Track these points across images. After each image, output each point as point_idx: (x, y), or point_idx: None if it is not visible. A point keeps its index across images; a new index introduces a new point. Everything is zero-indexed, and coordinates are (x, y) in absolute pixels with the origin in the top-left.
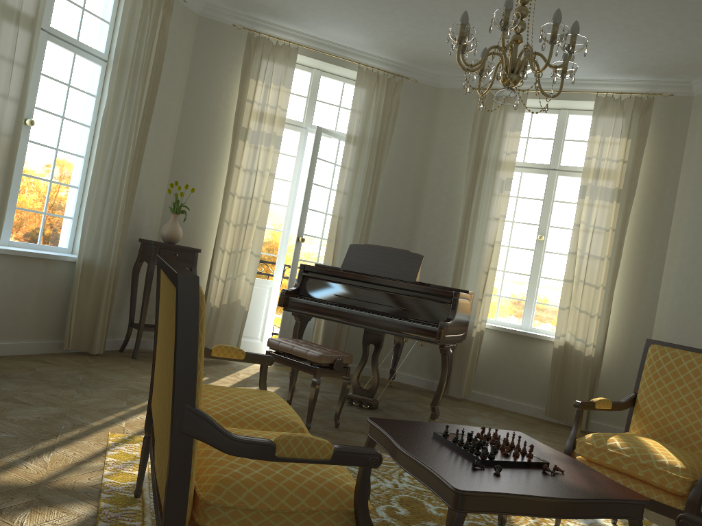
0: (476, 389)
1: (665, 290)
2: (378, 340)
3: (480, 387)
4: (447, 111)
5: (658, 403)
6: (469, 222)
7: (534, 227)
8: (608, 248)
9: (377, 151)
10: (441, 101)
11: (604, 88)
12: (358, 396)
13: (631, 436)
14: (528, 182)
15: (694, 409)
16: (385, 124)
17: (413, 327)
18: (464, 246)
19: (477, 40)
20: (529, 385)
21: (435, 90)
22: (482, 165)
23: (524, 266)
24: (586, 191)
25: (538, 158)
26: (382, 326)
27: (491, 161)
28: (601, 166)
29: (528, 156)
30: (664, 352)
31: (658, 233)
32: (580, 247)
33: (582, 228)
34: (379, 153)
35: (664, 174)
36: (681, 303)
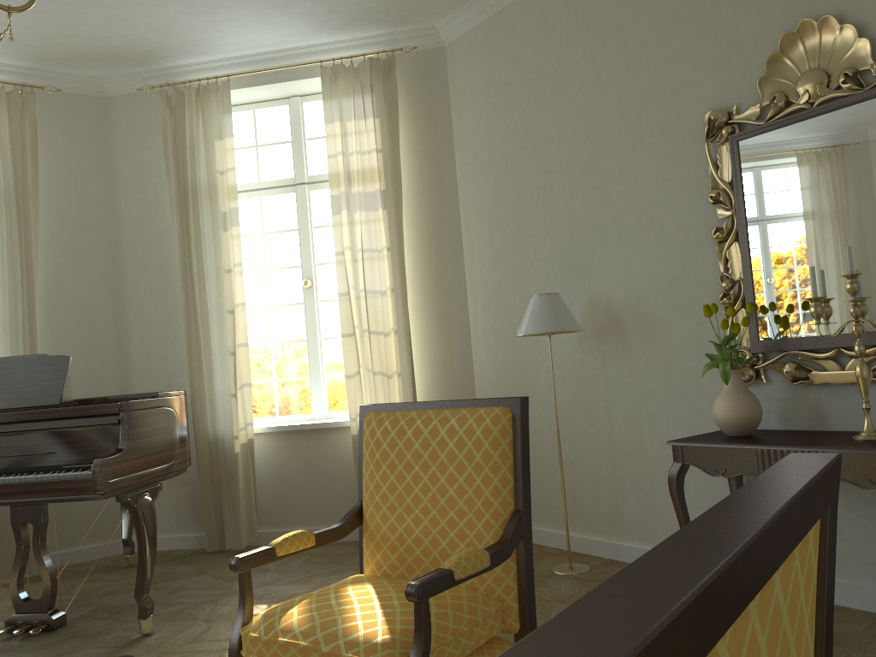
0: (267, 526)
1: (474, 315)
2: (36, 513)
3: (272, 522)
4: (127, 129)
5: (389, 511)
6: (195, 285)
7: (296, 271)
8: (388, 275)
9: (18, 209)
10: (115, 115)
11: (331, 55)
12: (25, 616)
13: (334, 591)
14: (273, 209)
15: (434, 507)
16: (21, 165)
17: (56, 481)
18: (195, 322)
19: (107, 6)
20: (338, 497)
21: (102, 101)
22: (192, 197)
23: (296, 329)
24: (342, 203)
25: (278, 172)
26: (6, 494)
27: (203, 189)
28: (351, 164)
29: (264, 172)
30: (382, 421)
31: (448, 240)
32: (354, 284)
33: (350, 256)
34: (22, 211)
35: (436, 158)
36: (495, 327)
